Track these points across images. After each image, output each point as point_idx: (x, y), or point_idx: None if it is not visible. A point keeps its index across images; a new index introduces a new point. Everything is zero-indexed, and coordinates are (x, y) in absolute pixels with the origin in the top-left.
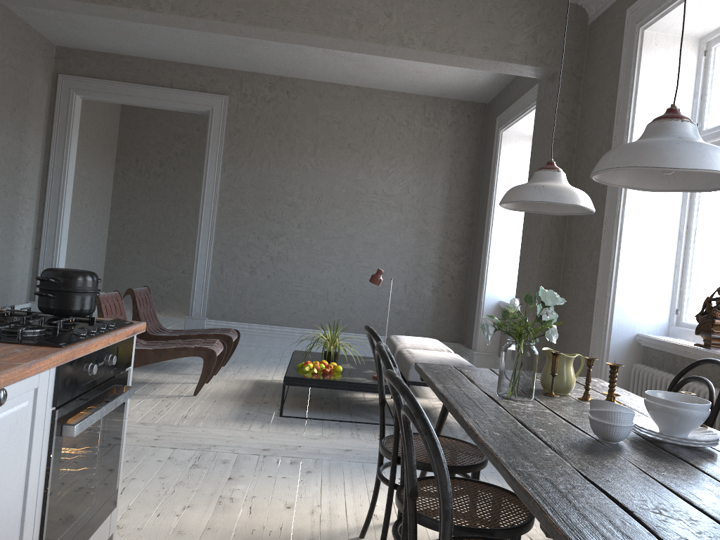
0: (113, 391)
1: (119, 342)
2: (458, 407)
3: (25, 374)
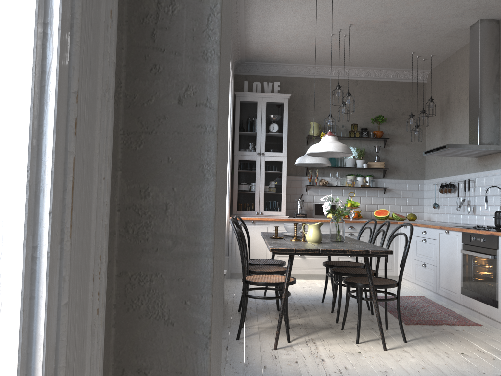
0: (486, 253)
1: (487, 235)
2: (359, 240)
3: (449, 229)
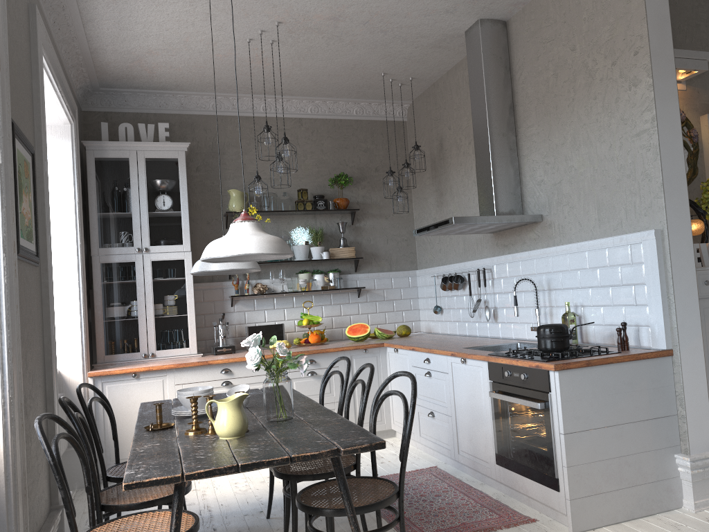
0: (531, 398)
1: (530, 368)
2: (322, 406)
3: (467, 356)
